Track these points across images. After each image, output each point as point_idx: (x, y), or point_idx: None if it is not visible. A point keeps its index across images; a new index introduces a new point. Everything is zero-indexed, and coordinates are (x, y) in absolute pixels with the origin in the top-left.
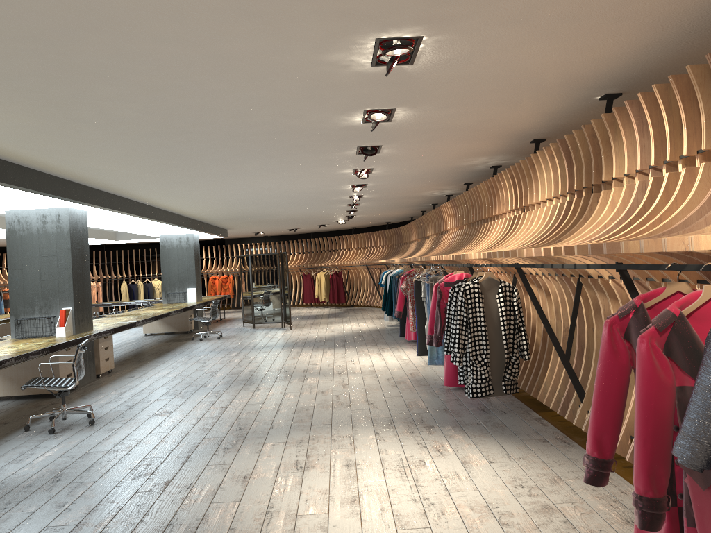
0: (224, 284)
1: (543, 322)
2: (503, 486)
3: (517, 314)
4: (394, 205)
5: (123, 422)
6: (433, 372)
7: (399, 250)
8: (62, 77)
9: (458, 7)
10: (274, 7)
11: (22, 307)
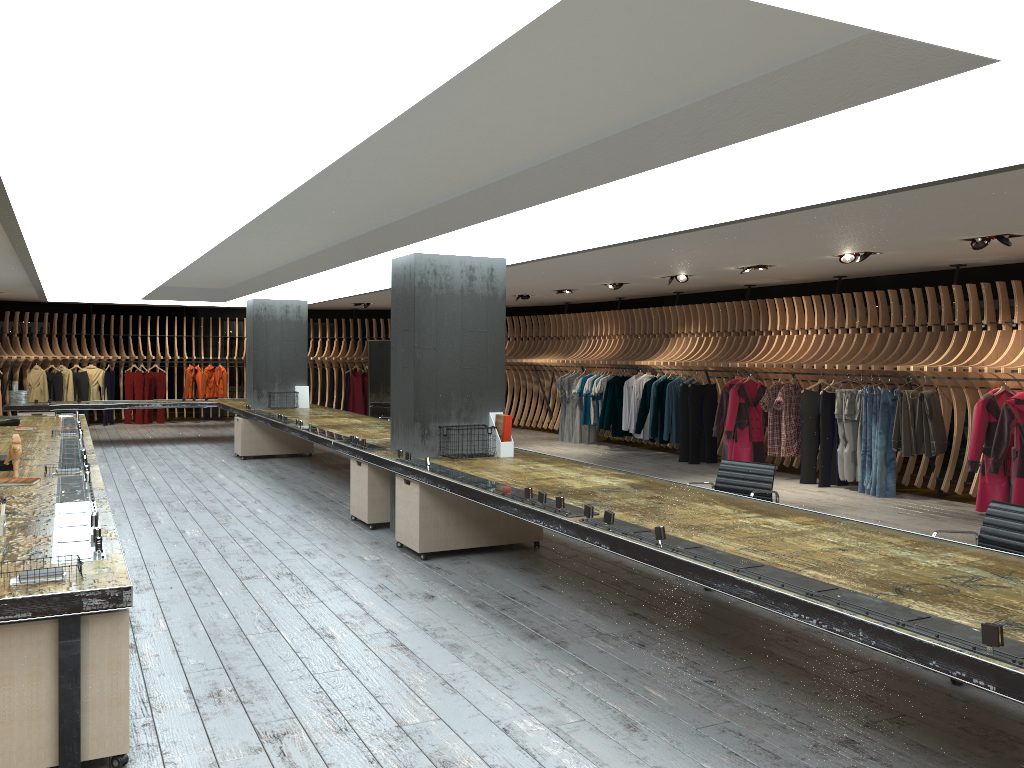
0: (209, 380)
1: None
2: None
3: None
4: (642, 288)
5: None
6: (919, 505)
7: (543, 347)
8: None
9: None
10: None
11: (433, 408)
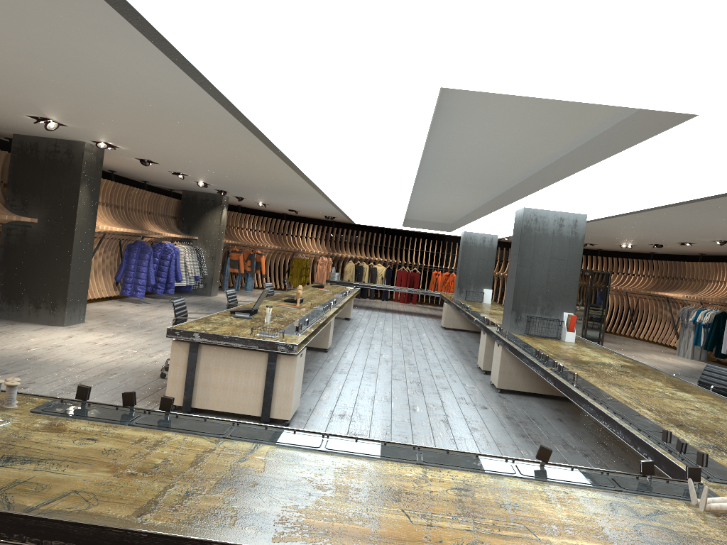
0: (445, 281)
1: None
2: None
3: None
4: None
5: None
6: None
7: (678, 285)
8: None
9: None
10: None
11: (525, 304)
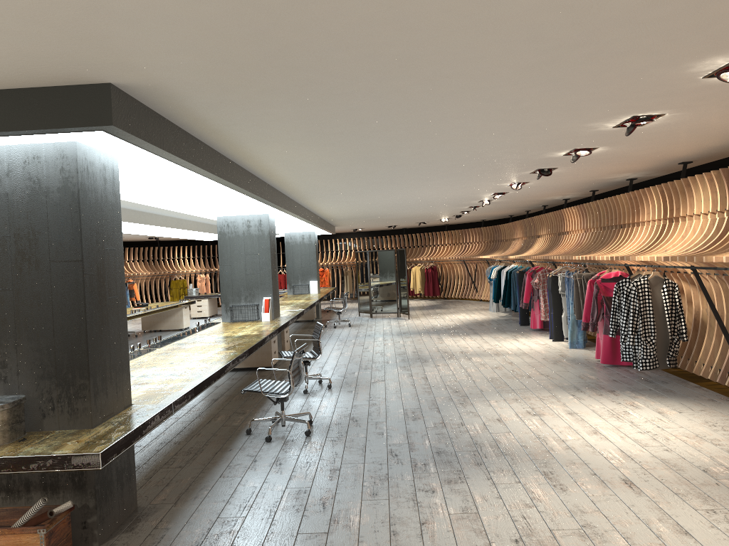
0: (321, 277)
1: (712, 310)
2: (700, 426)
3: (678, 304)
4: (508, 206)
5: (353, 386)
6: (579, 354)
7: (498, 247)
8: (399, 138)
9: (704, 102)
10: (588, 106)
11: (231, 296)
